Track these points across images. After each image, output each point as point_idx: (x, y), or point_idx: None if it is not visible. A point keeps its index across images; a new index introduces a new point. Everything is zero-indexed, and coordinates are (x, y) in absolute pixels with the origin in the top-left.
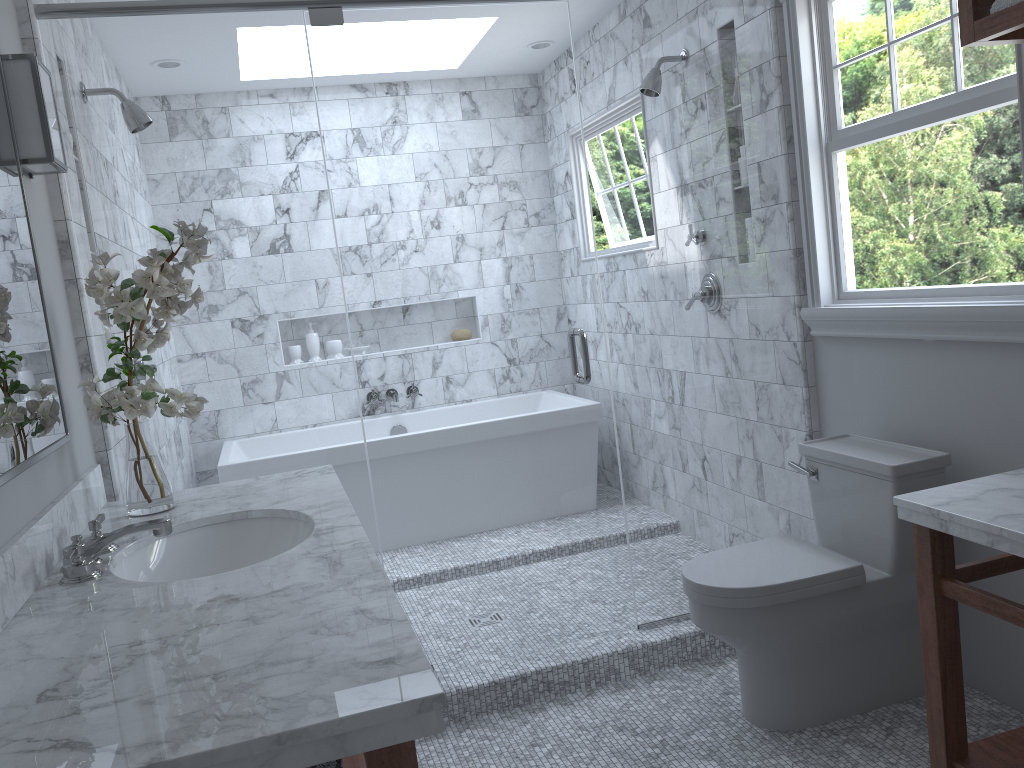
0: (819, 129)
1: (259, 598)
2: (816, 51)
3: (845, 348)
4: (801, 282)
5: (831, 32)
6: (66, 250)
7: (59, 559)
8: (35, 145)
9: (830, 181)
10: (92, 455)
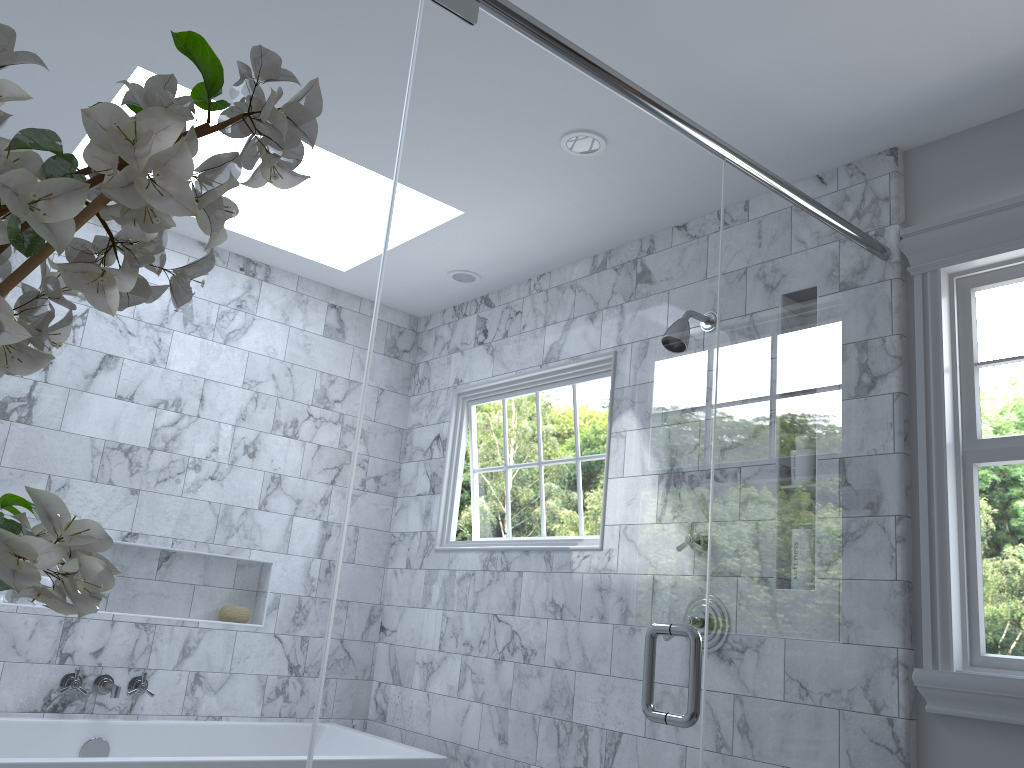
0: (955, 431)
1: None
2: (957, 339)
3: (995, 741)
4: (909, 630)
5: (973, 323)
6: None
7: None
8: None
9: (966, 500)
10: None
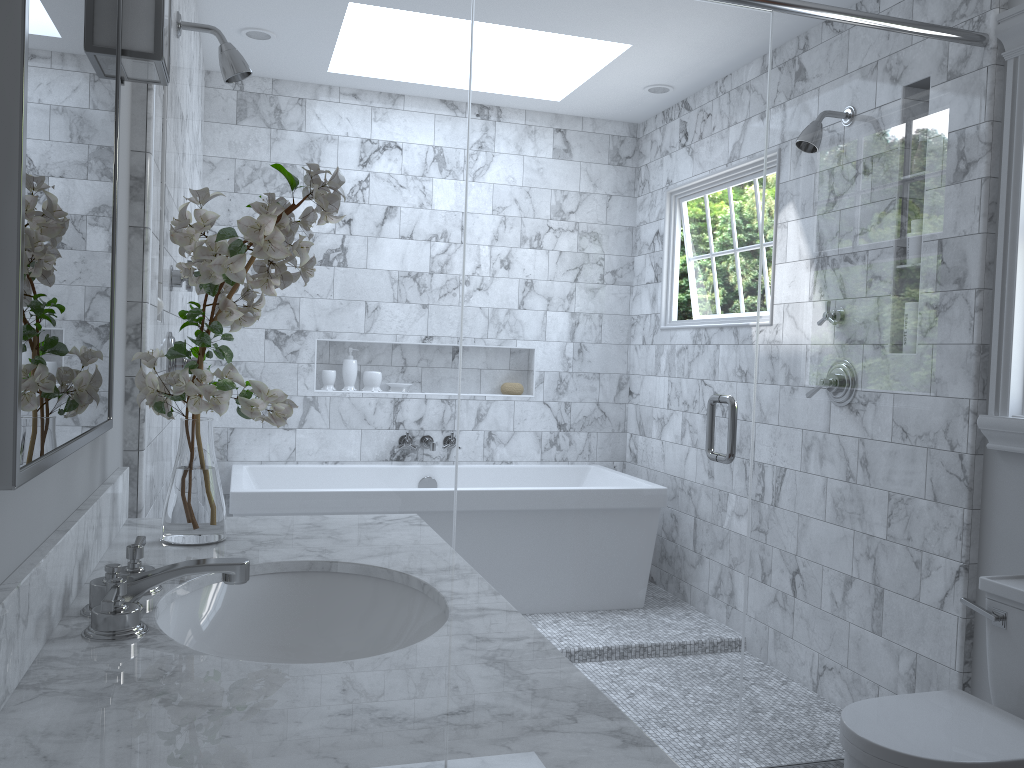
0: None
1: (428, 724)
2: None
3: None
4: (981, 384)
5: None
6: (139, 189)
7: (76, 594)
8: (142, 35)
9: None
10: (120, 454)
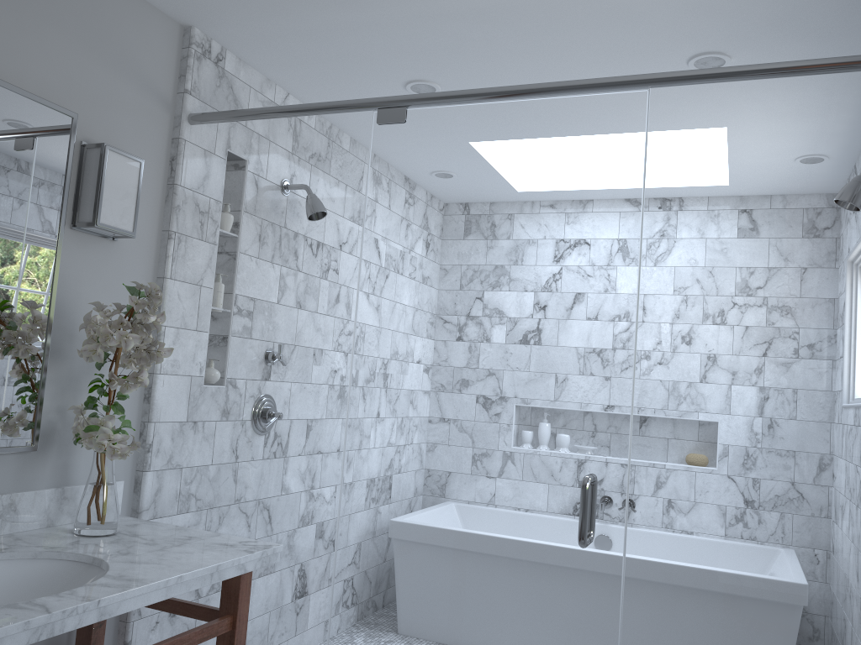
0: None
1: None
2: None
3: None
4: None
5: None
6: None
7: None
8: (89, 212)
9: None
10: (126, 472)
